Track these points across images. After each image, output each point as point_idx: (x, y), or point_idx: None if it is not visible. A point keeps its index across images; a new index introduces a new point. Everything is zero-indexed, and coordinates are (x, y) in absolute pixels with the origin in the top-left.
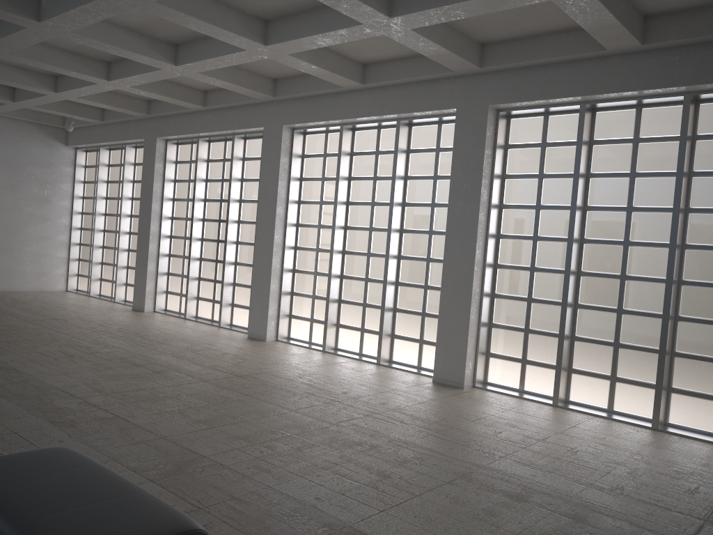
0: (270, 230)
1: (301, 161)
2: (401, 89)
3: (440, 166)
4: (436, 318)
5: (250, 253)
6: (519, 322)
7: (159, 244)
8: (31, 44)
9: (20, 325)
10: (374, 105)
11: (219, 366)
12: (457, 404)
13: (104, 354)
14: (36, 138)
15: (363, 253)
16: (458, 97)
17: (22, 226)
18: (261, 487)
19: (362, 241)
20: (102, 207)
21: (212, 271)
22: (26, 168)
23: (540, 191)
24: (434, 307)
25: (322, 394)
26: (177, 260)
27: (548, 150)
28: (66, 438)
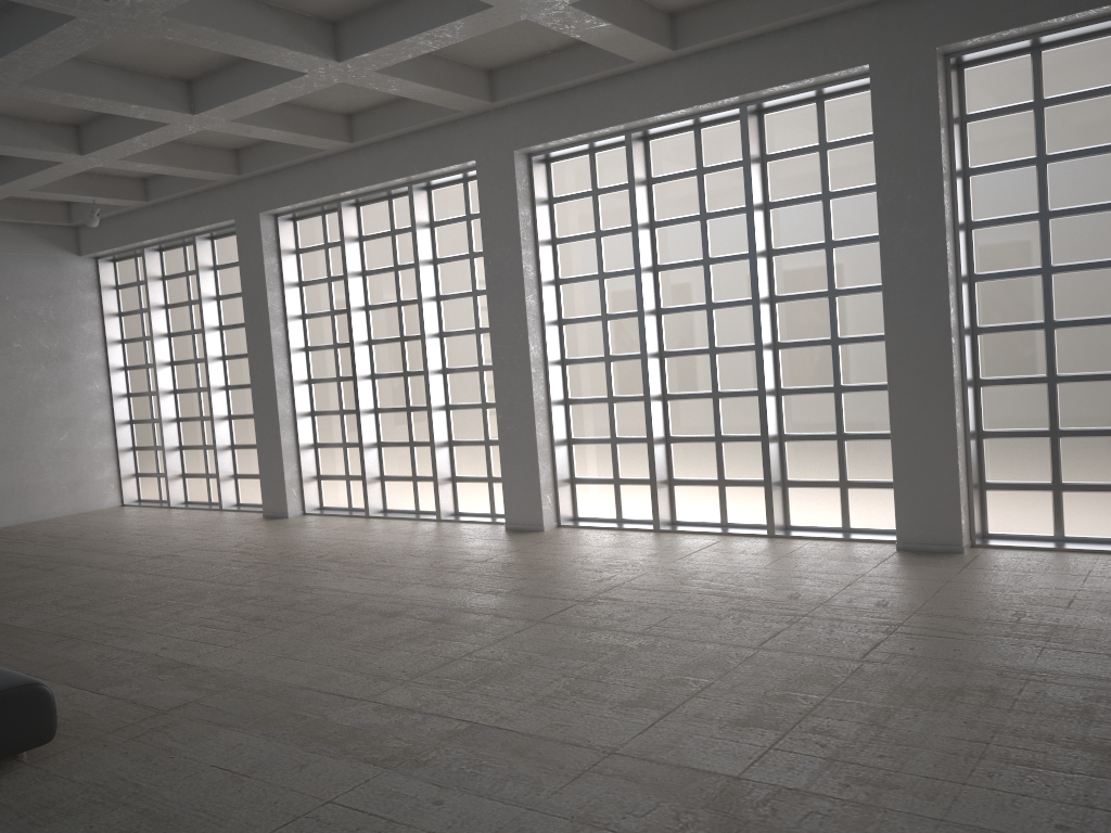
0: (519, 337)
1: (549, 211)
2: (748, 48)
3: (832, 176)
4: (867, 440)
5: (472, 385)
6: (1035, 421)
7: (293, 397)
8: (72, 54)
9: (109, 579)
10: (696, 85)
11: (526, 588)
12: (995, 582)
13: (310, 606)
14: (26, 249)
15: (700, 351)
16: (870, 42)
17: (30, 406)
18: (929, 826)
19: (695, 330)
20: (164, 352)
21: (401, 428)
22: (18, 306)
23: (1045, 187)
24: (860, 421)
25: (761, 608)
26: (328, 419)
27: (1049, 113)
28: (439, 793)
